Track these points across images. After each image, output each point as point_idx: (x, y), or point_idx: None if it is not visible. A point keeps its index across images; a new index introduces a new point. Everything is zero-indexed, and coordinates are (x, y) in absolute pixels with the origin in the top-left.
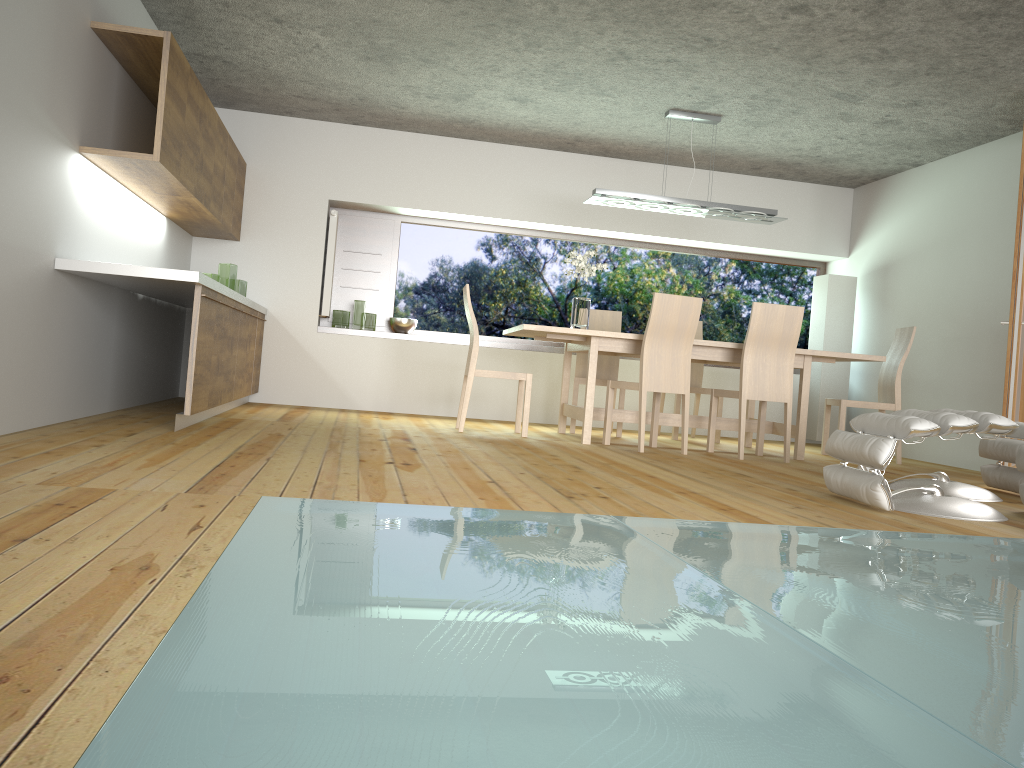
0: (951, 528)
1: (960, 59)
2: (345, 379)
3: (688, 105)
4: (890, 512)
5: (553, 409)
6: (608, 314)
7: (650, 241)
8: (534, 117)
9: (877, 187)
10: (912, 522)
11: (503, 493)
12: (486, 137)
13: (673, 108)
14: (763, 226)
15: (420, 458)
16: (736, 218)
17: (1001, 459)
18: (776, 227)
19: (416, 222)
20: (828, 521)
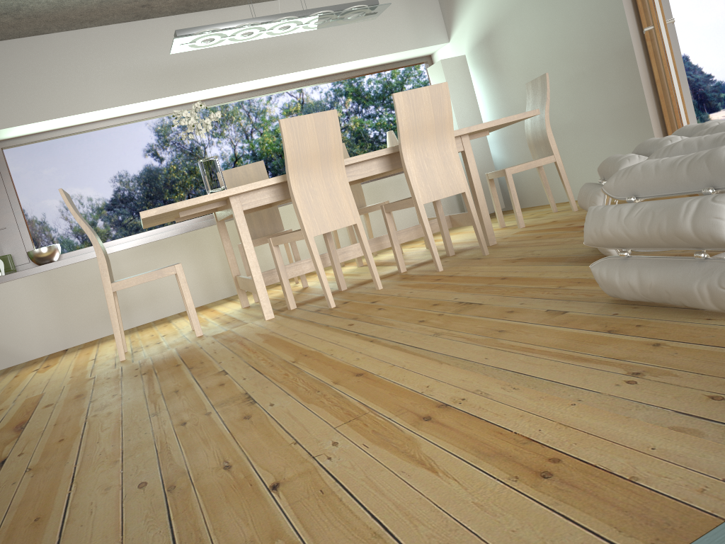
0: None
1: None
2: (0, 335)
3: None
4: None
5: None
6: (250, 167)
7: (268, 85)
8: None
9: None
10: None
11: None
12: (51, 26)
13: None
14: (366, 36)
15: None
16: (340, 21)
17: None
18: (378, 33)
19: (19, 143)
20: None
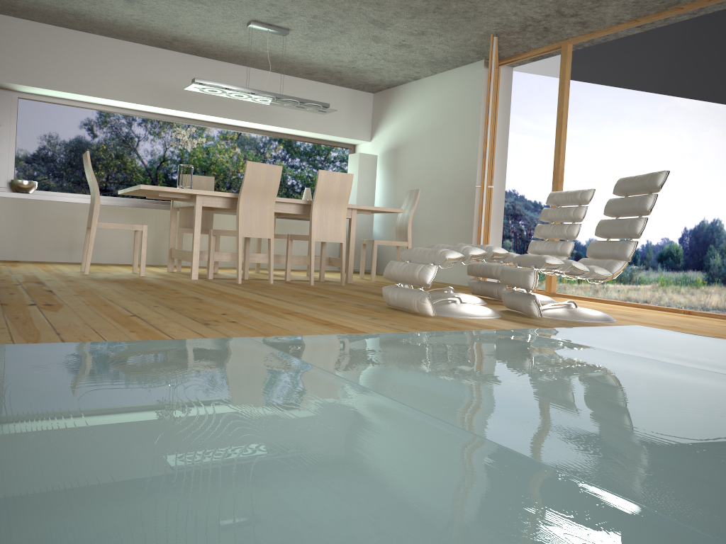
0: (476, 325)
1: (456, 3)
2: None
3: (266, 18)
4: (432, 317)
5: (160, 253)
6: (204, 179)
7: (232, 124)
8: (139, 16)
9: (389, 93)
10: (451, 323)
11: (149, 325)
12: (96, 30)
13: (254, 20)
14: (314, 117)
15: (60, 299)
16: (301, 108)
17: (482, 276)
18: (323, 118)
19: (33, 98)
20: (401, 327)
